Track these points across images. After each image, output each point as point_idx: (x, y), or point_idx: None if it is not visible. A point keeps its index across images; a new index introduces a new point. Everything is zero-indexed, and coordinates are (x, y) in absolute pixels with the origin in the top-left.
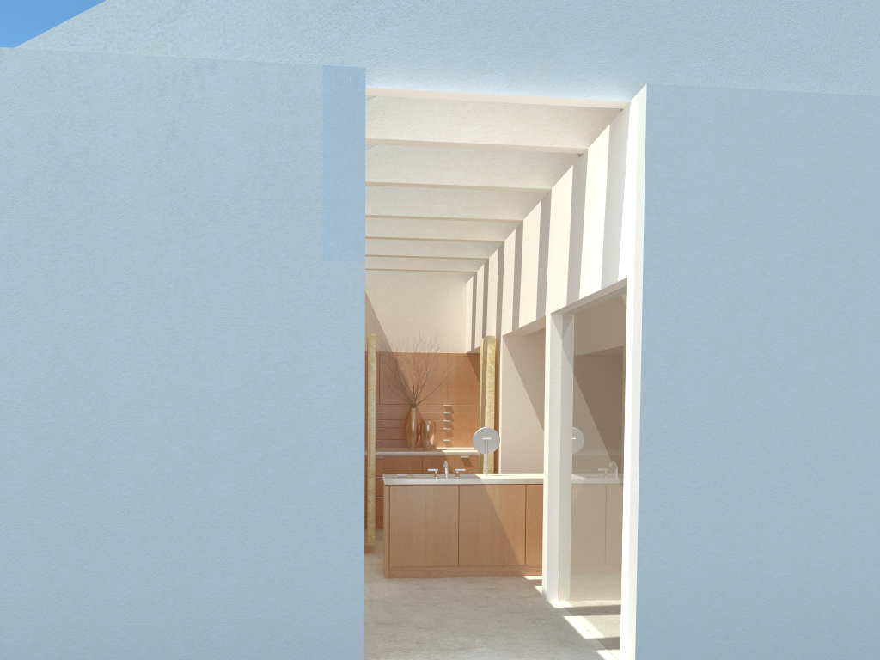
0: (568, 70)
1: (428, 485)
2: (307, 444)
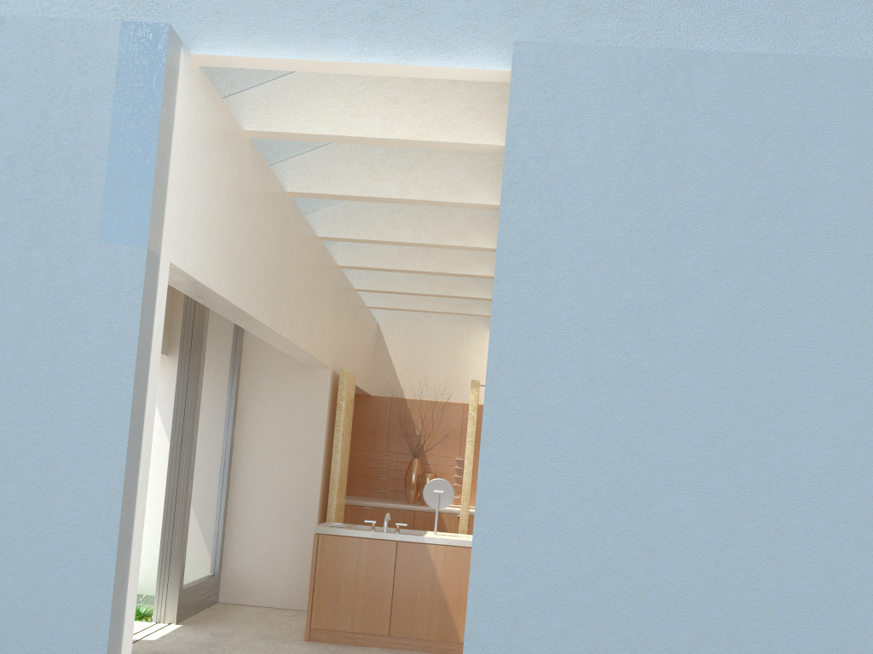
0: (434, 33)
1: (362, 539)
2: (58, 460)
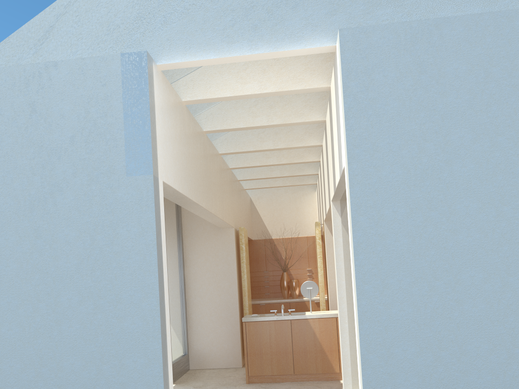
0: (290, 31)
1: (270, 321)
2: (122, 298)
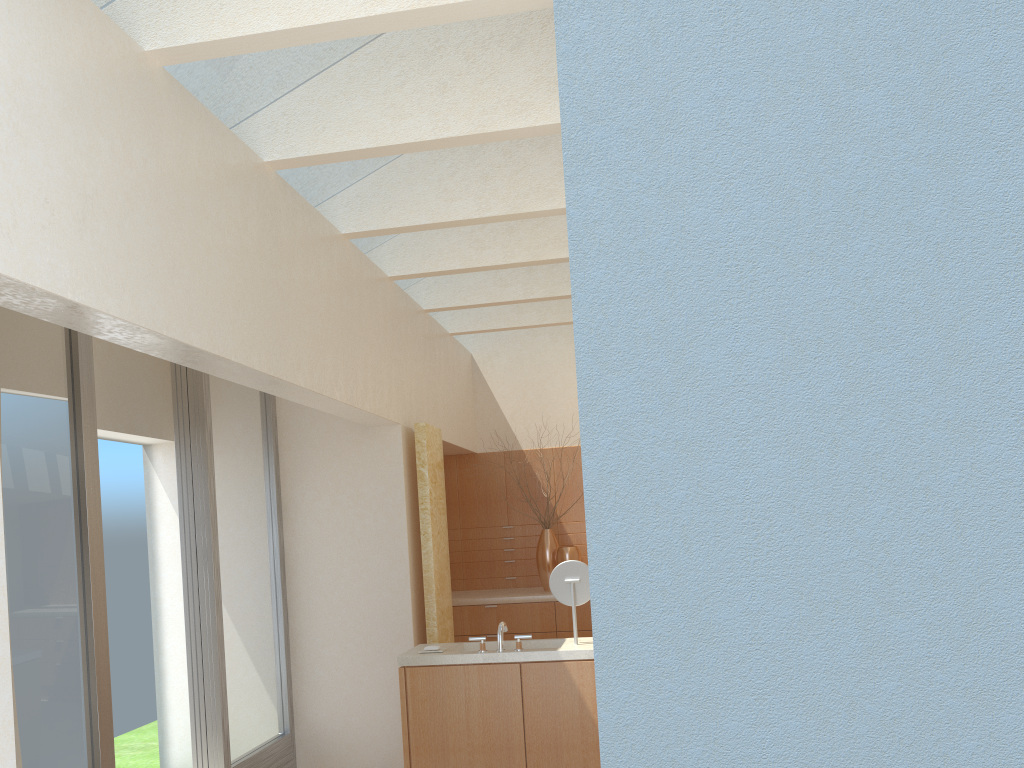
0: None
1: (468, 666)
2: None
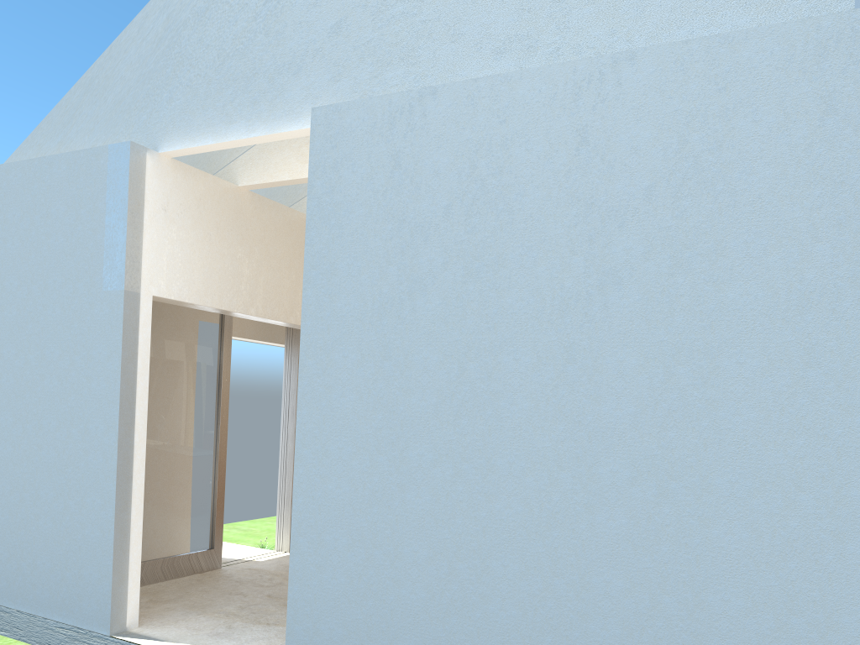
0: (289, 106)
1: None
2: (89, 428)
